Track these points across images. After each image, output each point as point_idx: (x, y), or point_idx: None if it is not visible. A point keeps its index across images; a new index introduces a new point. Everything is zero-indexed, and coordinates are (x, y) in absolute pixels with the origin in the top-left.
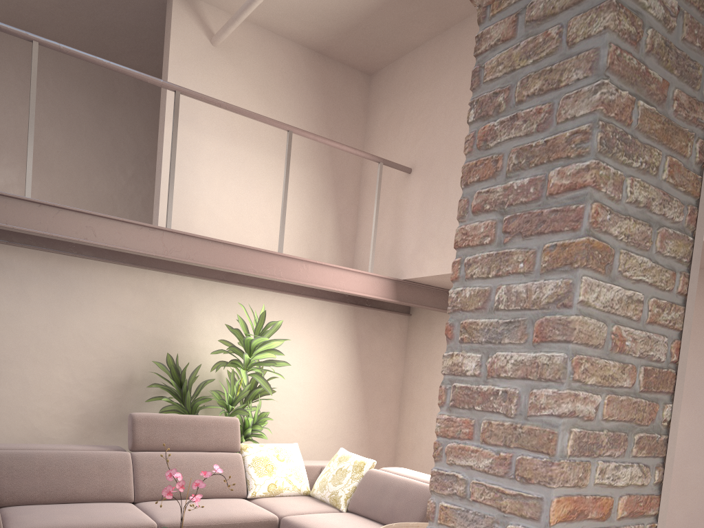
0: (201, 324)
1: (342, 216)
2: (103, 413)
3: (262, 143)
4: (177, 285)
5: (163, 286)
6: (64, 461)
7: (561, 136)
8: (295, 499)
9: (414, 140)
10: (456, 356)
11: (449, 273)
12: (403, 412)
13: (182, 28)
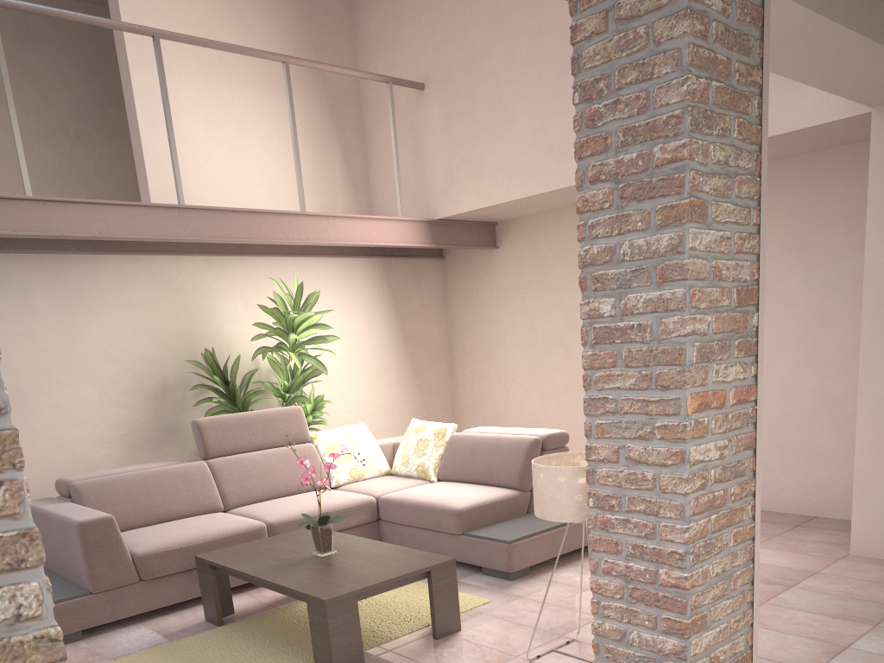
0: (225, 309)
1: (348, 151)
2: (145, 428)
3: (243, 76)
4: (189, 268)
5: (174, 272)
6: (146, 481)
7: (659, 119)
8: (381, 479)
9: (421, 48)
10: (592, 303)
11: (491, 205)
12: (455, 372)
13: None
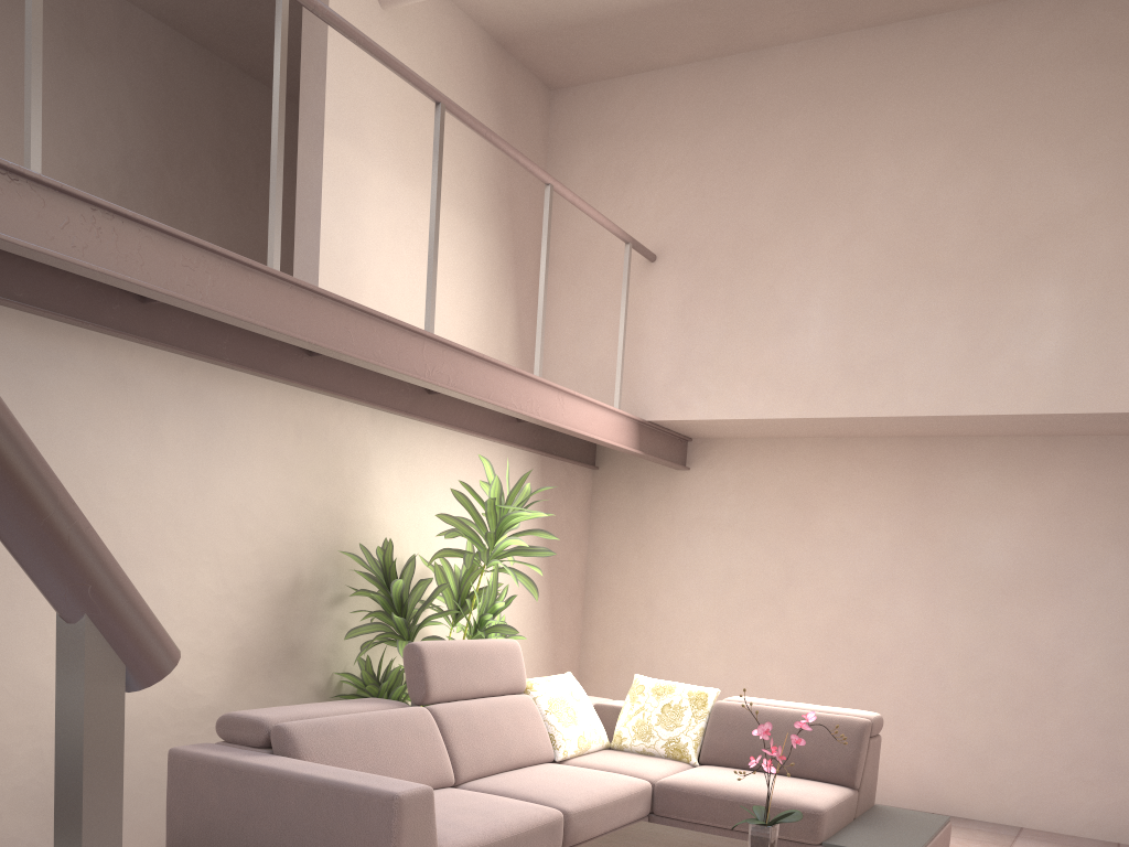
0: (380, 486)
1: (522, 311)
2: (264, 644)
3: None
4: (351, 420)
5: (335, 421)
6: (371, 731)
7: None
8: (614, 755)
9: (660, 212)
10: None
11: (743, 418)
12: (591, 615)
13: None
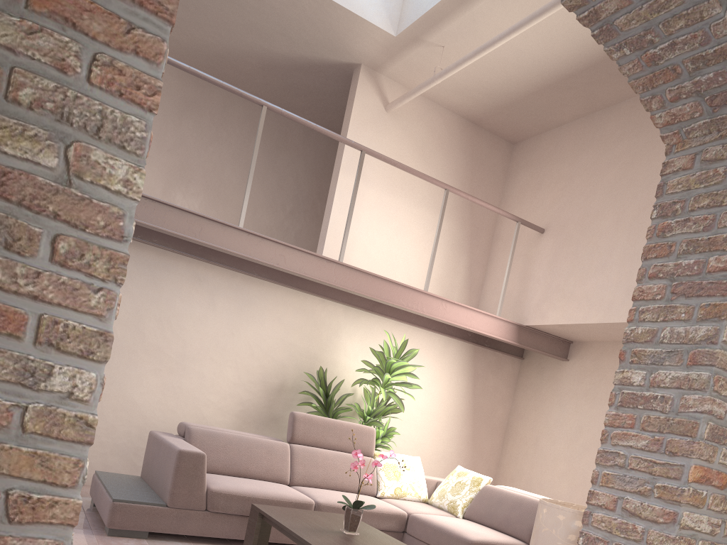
0: (345, 346)
1: (473, 264)
2: (257, 411)
3: (415, 195)
4: (330, 310)
5: (319, 309)
6: (240, 443)
7: (720, 236)
8: (417, 503)
9: (550, 205)
10: (626, 372)
11: (571, 323)
12: (506, 447)
13: (364, 96)
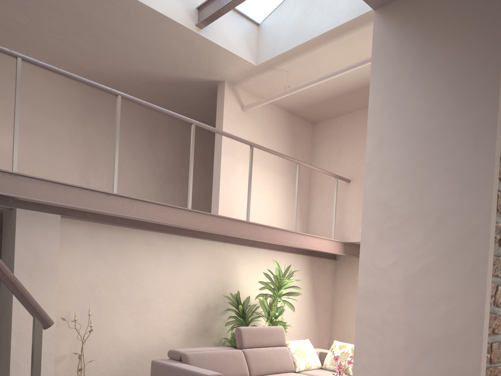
0: (240, 272)
1: (302, 204)
2: (195, 327)
3: (265, 165)
4: (229, 250)
5: (223, 250)
6: (217, 356)
7: None
8: (320, 371)
9: (351, 164)
10: None
11: None
12: (334, 317)
13: (229, 102)
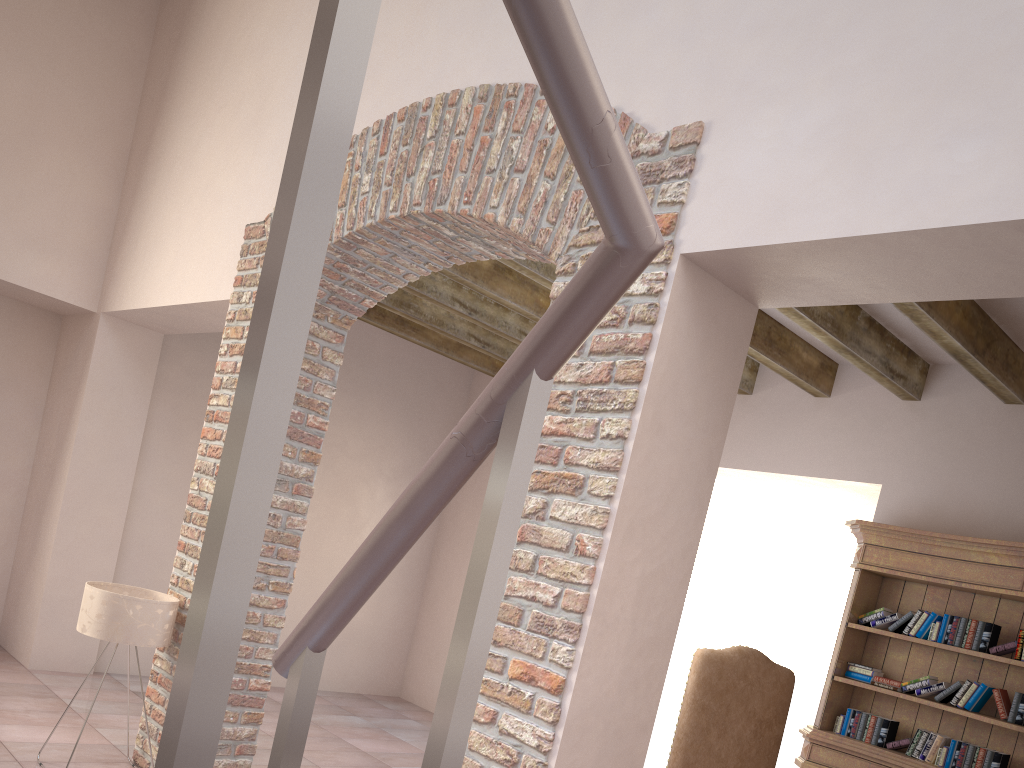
0: None
1: None
2: None
3: None
4: None
5: None
6: None
7: (316, 400)
8: None
9: None
10: None
11: None
12: None
13: None
